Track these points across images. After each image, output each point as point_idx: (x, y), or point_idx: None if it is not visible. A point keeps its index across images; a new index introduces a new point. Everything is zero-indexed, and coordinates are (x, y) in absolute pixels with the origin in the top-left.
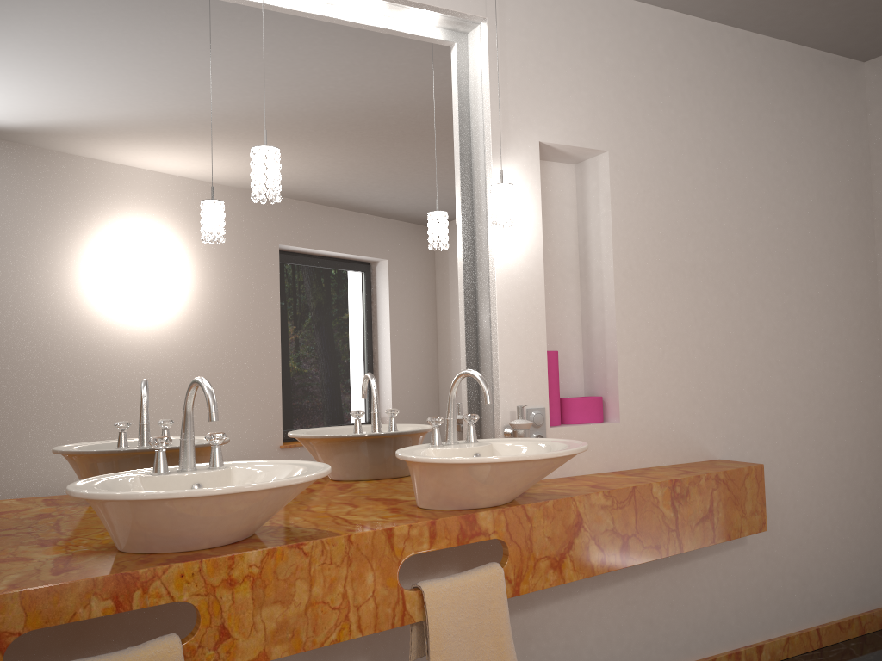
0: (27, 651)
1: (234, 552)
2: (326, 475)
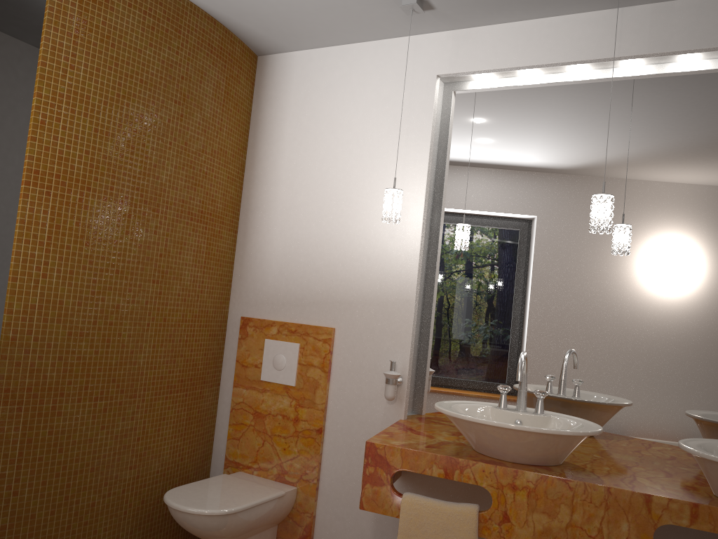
0: (448, 494)
1: (520, 468)
2: (581, 435)
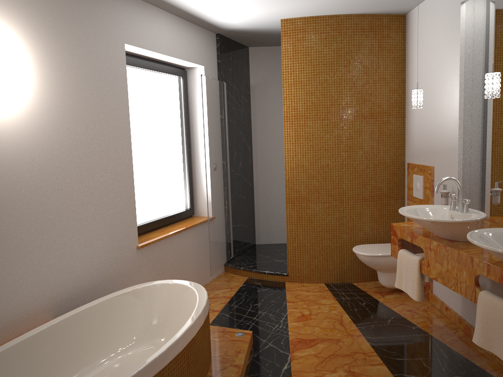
0: None
1: (433, 239)
2: (438, 221)
